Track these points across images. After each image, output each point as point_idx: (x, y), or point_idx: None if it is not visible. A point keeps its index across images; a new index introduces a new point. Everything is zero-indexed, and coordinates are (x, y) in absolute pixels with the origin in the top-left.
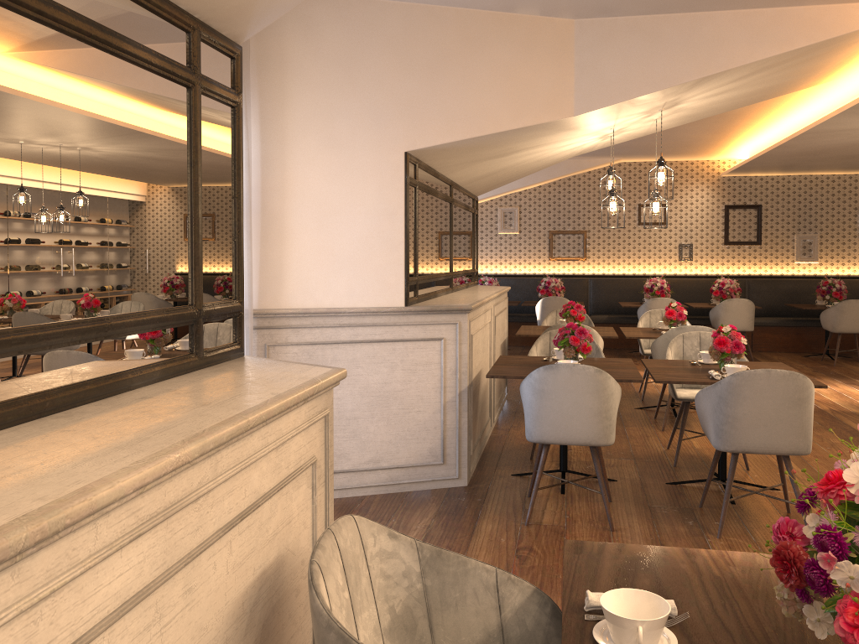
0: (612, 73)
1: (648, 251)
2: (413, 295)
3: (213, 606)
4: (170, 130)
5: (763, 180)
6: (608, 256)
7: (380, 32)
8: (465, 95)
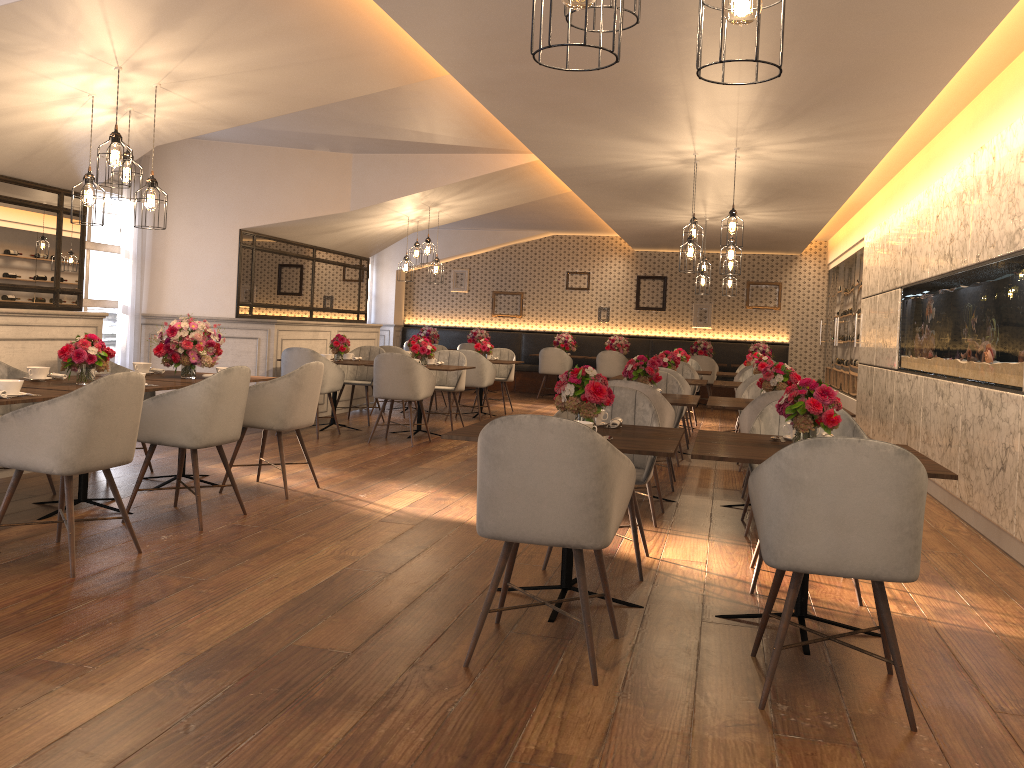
0: (372, 187)
1: (573, 312)
2: (246, 313)
3: (33, 357)
4: (48, 228)
5: (670, 256)
6: (540, 315)
7: (227, 160)
8: (279, 197)
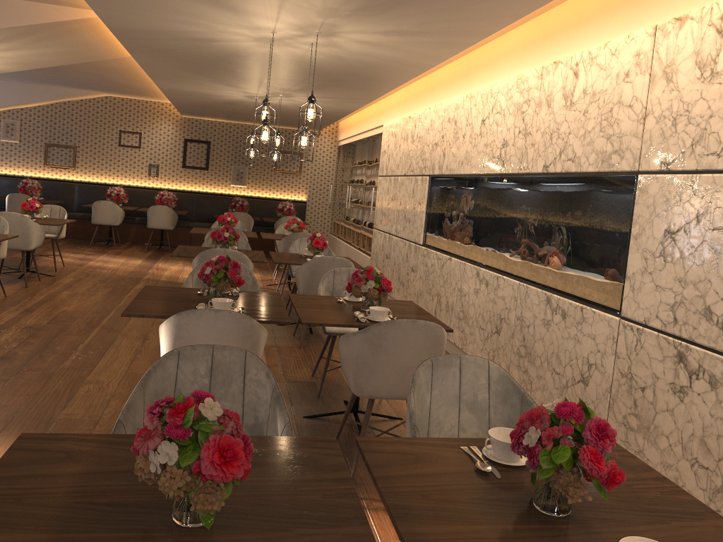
0: None
1: (125, 167)
2: None
3: None
4: None
5: (213, 124)
6: (94, 168)
7: None
8: None
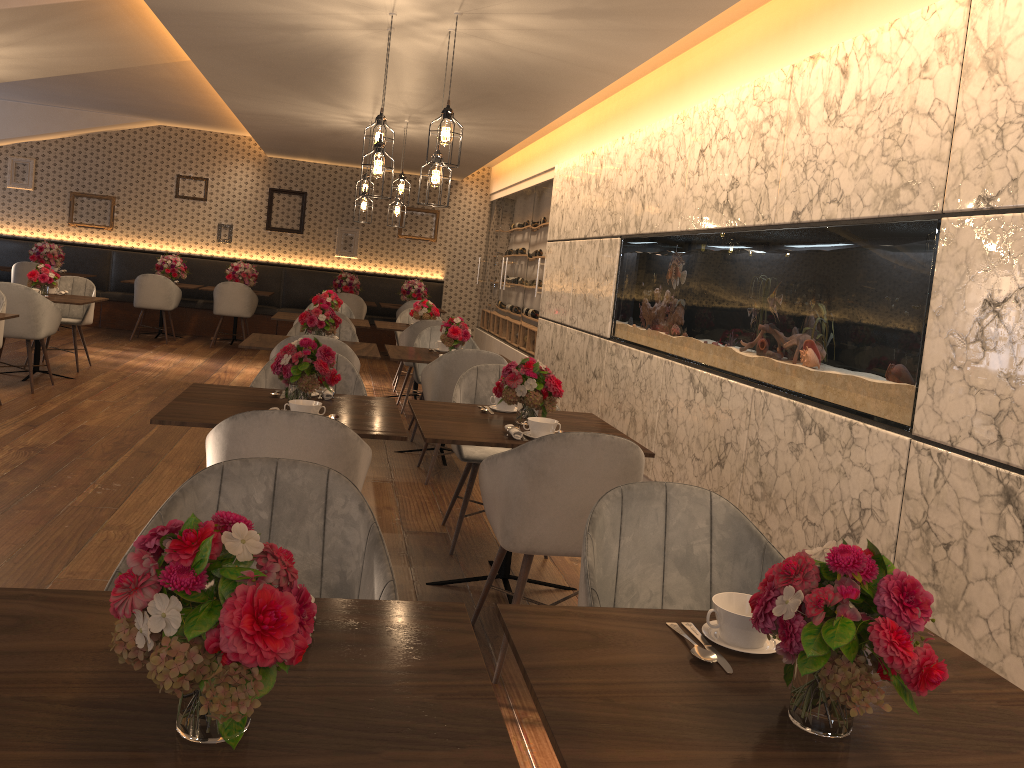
0: None
1: (184, 228)
2: None
3: None
4: None
5: (311, 167)
6: (139, 228)
7: None
8: None
